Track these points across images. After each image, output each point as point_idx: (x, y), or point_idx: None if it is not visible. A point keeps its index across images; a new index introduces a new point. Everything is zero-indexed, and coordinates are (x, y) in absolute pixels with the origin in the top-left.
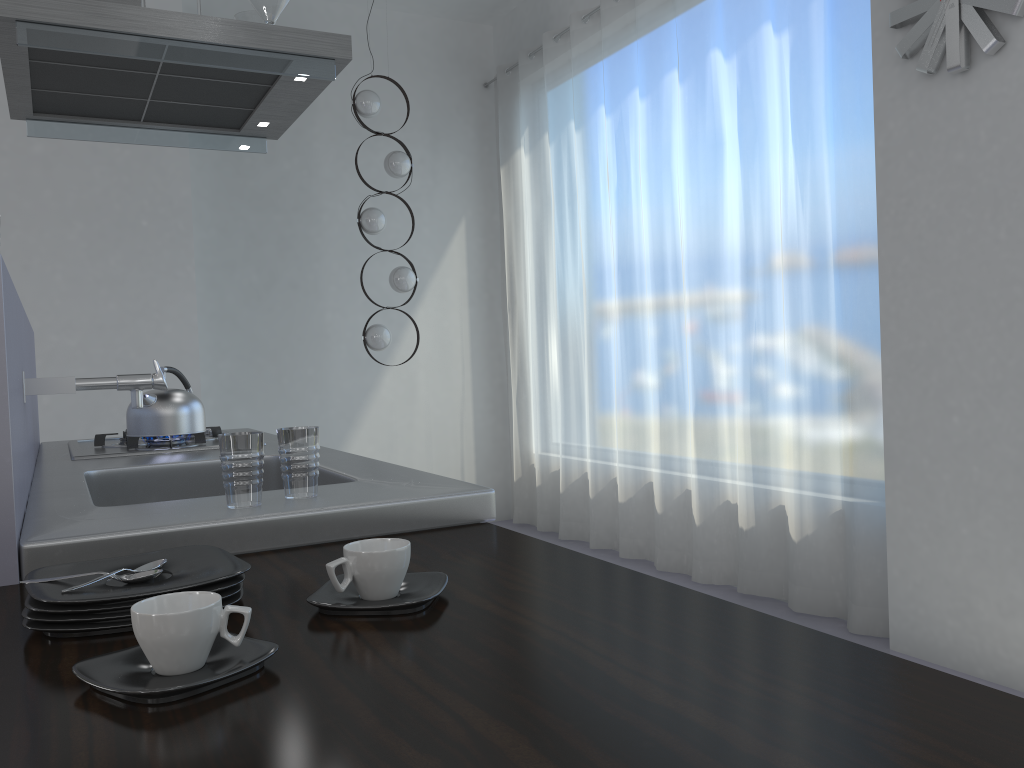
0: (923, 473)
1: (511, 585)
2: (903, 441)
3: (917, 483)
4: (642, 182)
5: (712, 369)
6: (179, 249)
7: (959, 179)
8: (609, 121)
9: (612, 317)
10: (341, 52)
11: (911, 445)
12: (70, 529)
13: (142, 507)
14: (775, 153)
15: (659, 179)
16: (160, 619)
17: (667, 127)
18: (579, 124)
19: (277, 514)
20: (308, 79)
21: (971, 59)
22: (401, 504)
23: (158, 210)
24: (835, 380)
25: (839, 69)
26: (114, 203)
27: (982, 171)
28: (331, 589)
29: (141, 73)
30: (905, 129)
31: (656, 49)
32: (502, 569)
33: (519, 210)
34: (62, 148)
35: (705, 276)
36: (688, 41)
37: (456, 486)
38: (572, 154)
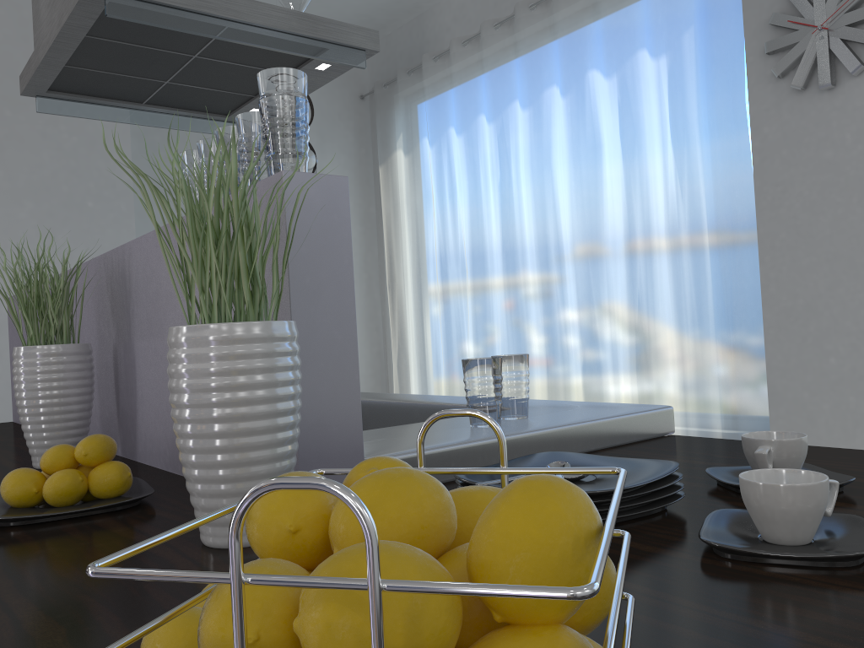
0: (804, 404)
1: (855, 469)
2: (785, 380)
3: (799, 413)
4: (526, 177)
5: (596, 330)
6: (122, 228)
7: (829, 171)
8: (492, 127)
9: (494, 290)
10: (371, 44)
11: (792, 383)
12: (378, 448)
13: (381, 432)
14: (653, 153)
15: (541, 175)
16: (810, 488)
17: (547, 132)
18: (461, 130)
19: (540, 429)
20: (327, 68)
21: (836, 79)
22: (619, 419)
23: (103, 192)
24: (713, 334)
25: (714, 86)
26: (62, 185)
27: (849, 165)
28: (731, 478)
29: (180, 54)
30: (779, 133)
31: (536, 69)
32: (806, 461)
33: (397, 202)
34: (13, 132)
35: (589, 253)
36: (569, 62)
37: (631, 405)
38: (452, 155)
